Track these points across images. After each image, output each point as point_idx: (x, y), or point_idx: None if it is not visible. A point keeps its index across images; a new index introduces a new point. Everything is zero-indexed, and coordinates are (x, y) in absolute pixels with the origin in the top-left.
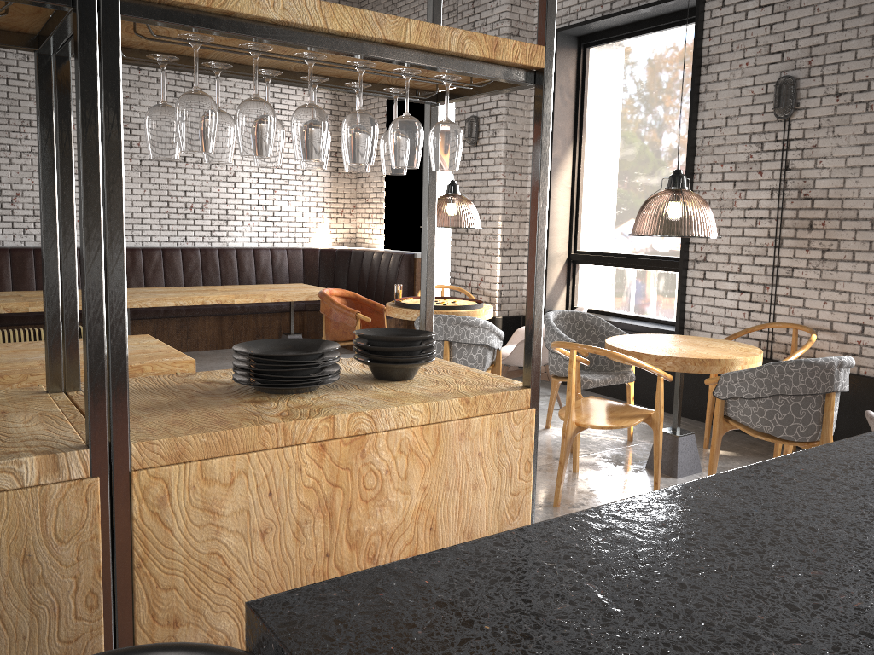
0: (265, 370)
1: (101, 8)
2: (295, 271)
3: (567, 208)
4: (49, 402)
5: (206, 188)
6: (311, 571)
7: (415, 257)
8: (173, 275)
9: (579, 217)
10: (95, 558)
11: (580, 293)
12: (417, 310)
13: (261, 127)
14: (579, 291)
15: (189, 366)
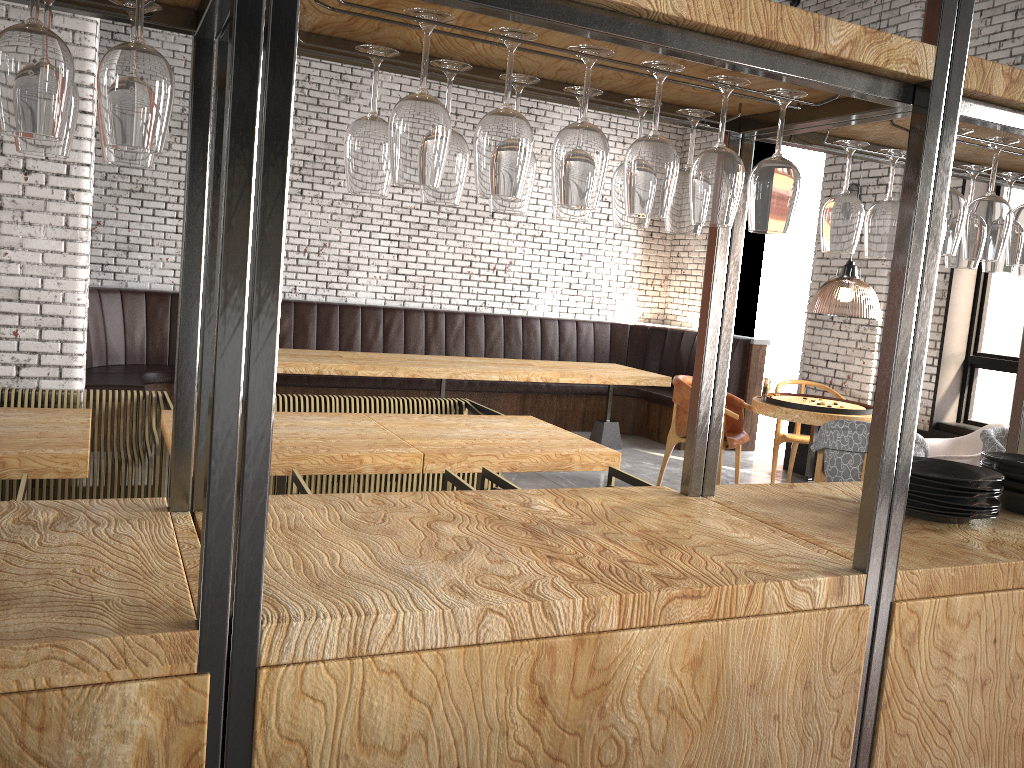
0: (938, 495)
1: (946, 107)
2: (601, 348)
3: (969, 300)
4: (712, 508)
5: (510, 249)
6: (1013, 733)
7: (751, 344)
8: (474, 344)
9: (984, 311)
10: (854, 692)
11: (977, 404)
12: (800, 410)
13: (1003, 229)
14: (976, 401)
15: (615, 459)
